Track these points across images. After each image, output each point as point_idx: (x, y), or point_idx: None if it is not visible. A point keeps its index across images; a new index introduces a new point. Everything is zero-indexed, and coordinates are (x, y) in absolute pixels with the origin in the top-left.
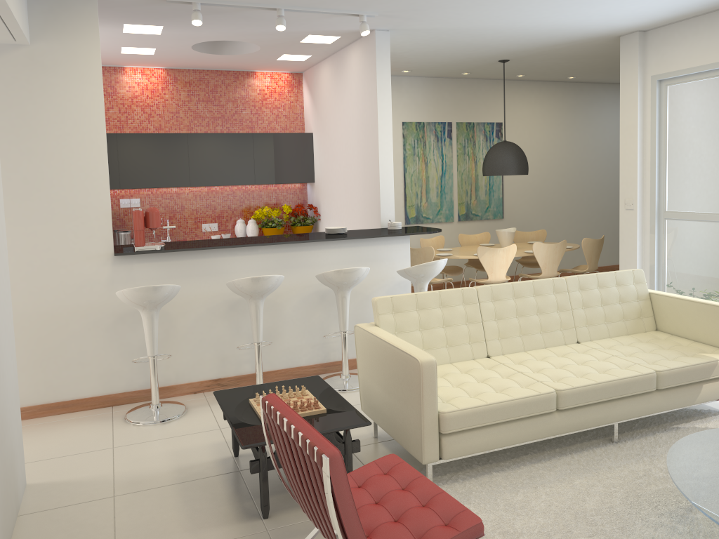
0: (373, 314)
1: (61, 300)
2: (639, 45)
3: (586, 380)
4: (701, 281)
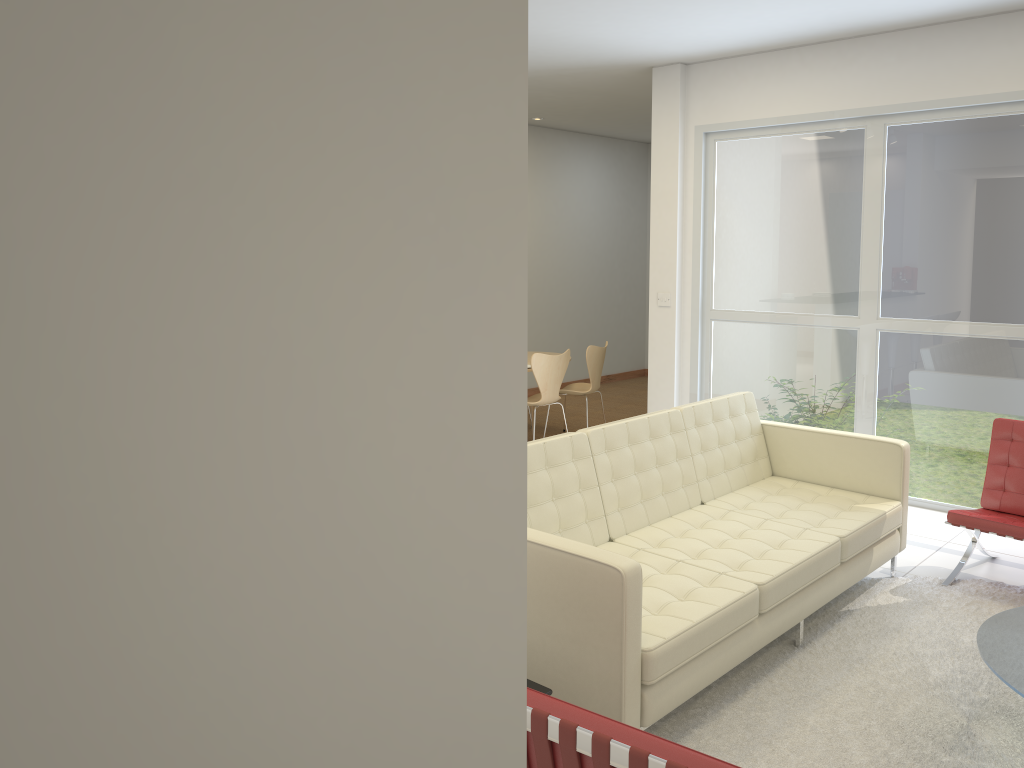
0: None
1: None
2: (681, 82)
3: (778, 563)
4: (760, 401)
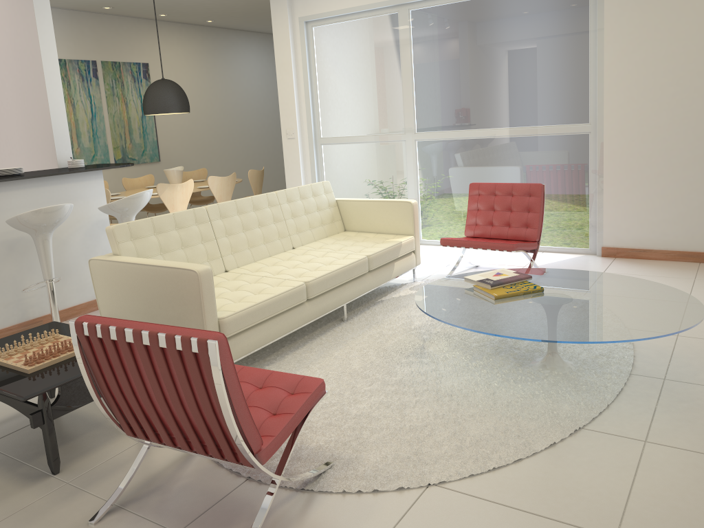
0: (72, 260)
1: None
2: None
3: (323, 271)
4: (354, 193)
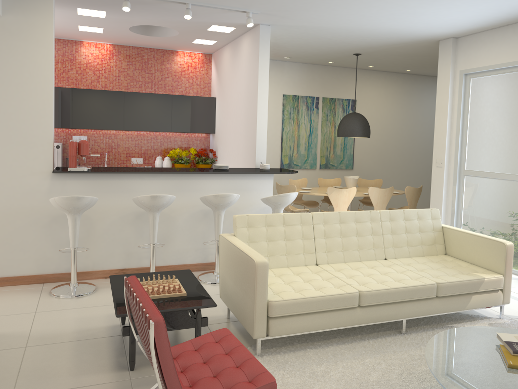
0: None
1: (11, 203)
2: (452, 47)
3: (383, 286)
4: (486, 222)
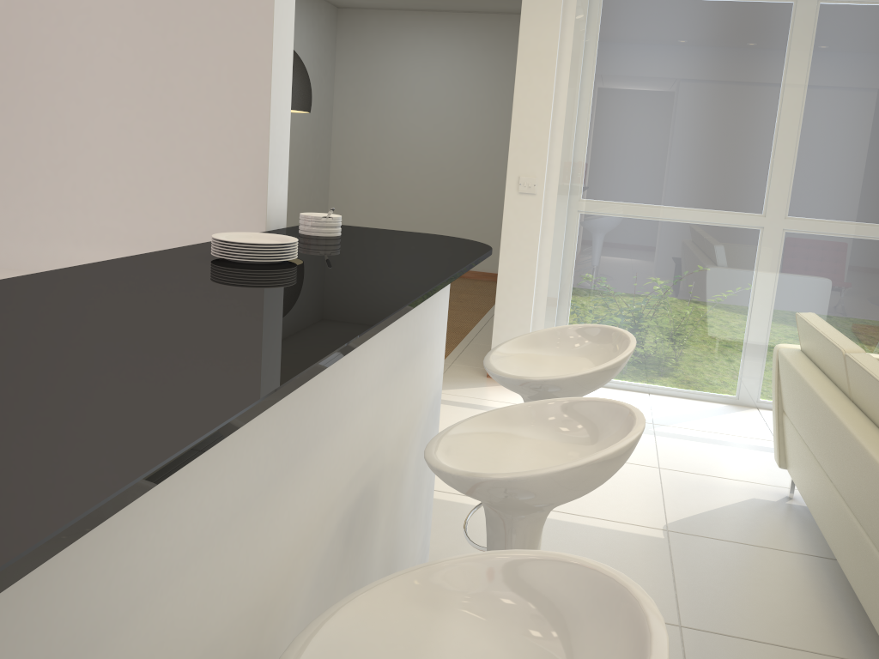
0: (402, 523)
1: None
2: None
3: None
4: (634, 306)
